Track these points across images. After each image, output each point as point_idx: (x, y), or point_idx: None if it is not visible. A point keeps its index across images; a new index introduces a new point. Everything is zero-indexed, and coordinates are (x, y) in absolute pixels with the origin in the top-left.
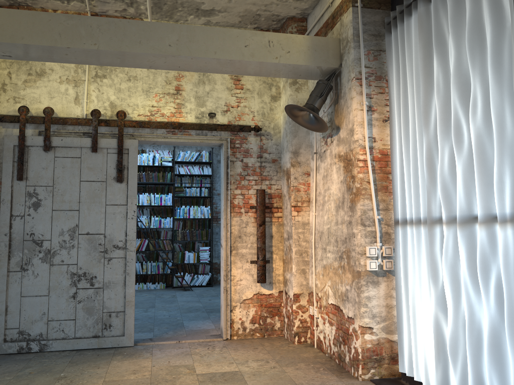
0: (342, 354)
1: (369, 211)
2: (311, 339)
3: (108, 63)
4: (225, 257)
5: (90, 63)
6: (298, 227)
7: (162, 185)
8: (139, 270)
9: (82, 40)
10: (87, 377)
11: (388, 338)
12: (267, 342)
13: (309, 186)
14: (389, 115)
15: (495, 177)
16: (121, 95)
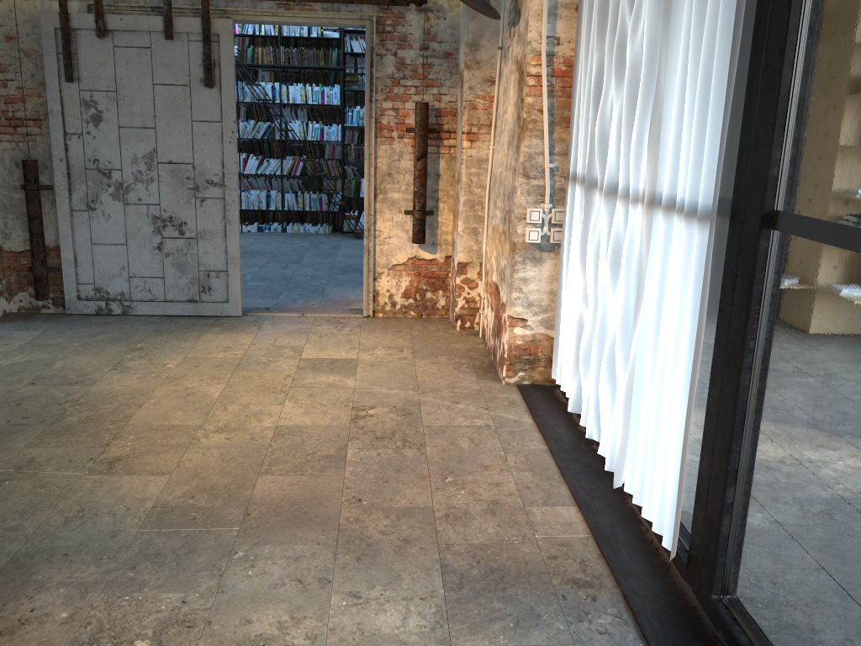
0: (495, 349)
1: (537, 156)
2: (479, 326)
3: None
4: (366, 204)
5: None
6: (470, 166)
7: (327, 70)
8: (292, 205)
9: None
10: (166, 351)
11: (548, 335)
12: (420, 325)
13: (492, 102)
14: (579, 2)
15: (634, 136)
16: None
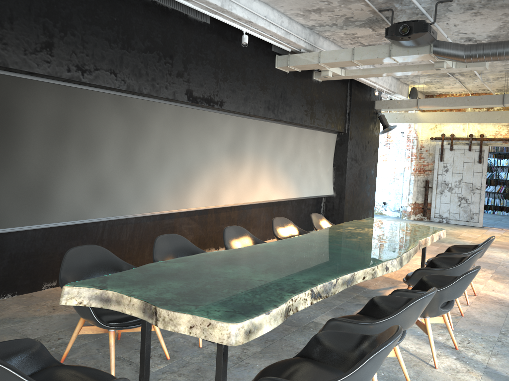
0: None
1: None
2: None
3: (474, 124)
4: None
5: (468, 124)
6: None
7: None
8: (498, 203)
9: (465, 120)
10: (462, 229)
11: None
12: None
13: None
14: None
15: None
16: (482, 127)
